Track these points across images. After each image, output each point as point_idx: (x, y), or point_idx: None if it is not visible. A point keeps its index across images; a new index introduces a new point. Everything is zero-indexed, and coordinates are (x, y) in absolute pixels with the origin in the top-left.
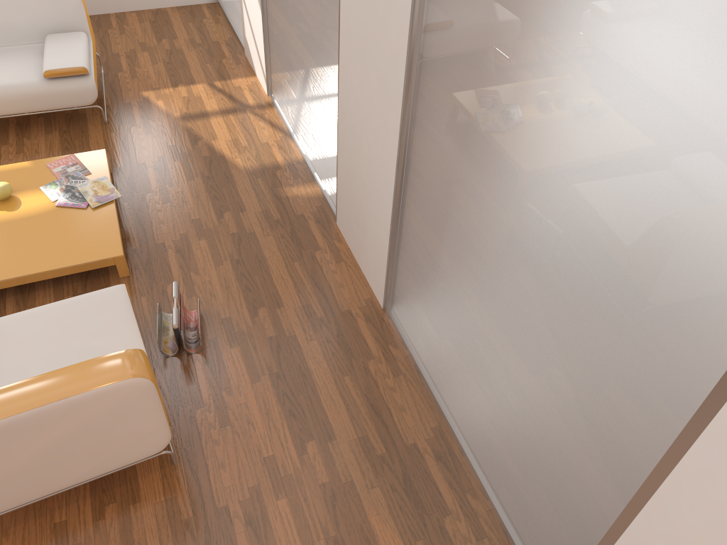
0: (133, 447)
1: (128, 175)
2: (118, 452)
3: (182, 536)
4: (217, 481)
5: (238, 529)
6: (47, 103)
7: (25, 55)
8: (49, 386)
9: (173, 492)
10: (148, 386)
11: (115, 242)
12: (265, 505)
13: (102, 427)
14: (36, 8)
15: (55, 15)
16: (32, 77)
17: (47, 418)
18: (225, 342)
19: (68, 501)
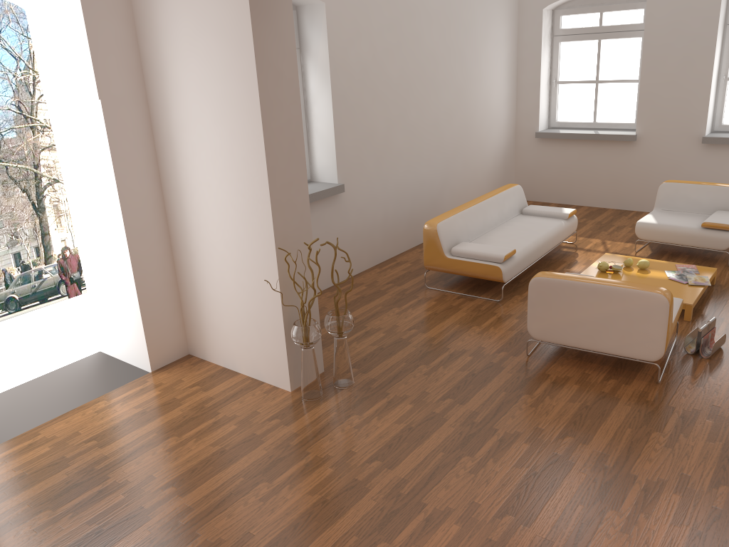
0: (641, 345)
1: (723, 288)
2: (633, 343)
3: (640, 403)
4: (676, 398)
5: (674, 416)
6: (695, 241)
7: (697, 217)
8: (621, 282)
9: (648, 390)
10: (665, 303)
11: (691, 299)
12: (697, 417)
13: (633, 318)
14: (718, 194)
15: (728, 200)
16: (693, 225)
17: (613, 294)
18: (728, 362)
19: (595, 370)
